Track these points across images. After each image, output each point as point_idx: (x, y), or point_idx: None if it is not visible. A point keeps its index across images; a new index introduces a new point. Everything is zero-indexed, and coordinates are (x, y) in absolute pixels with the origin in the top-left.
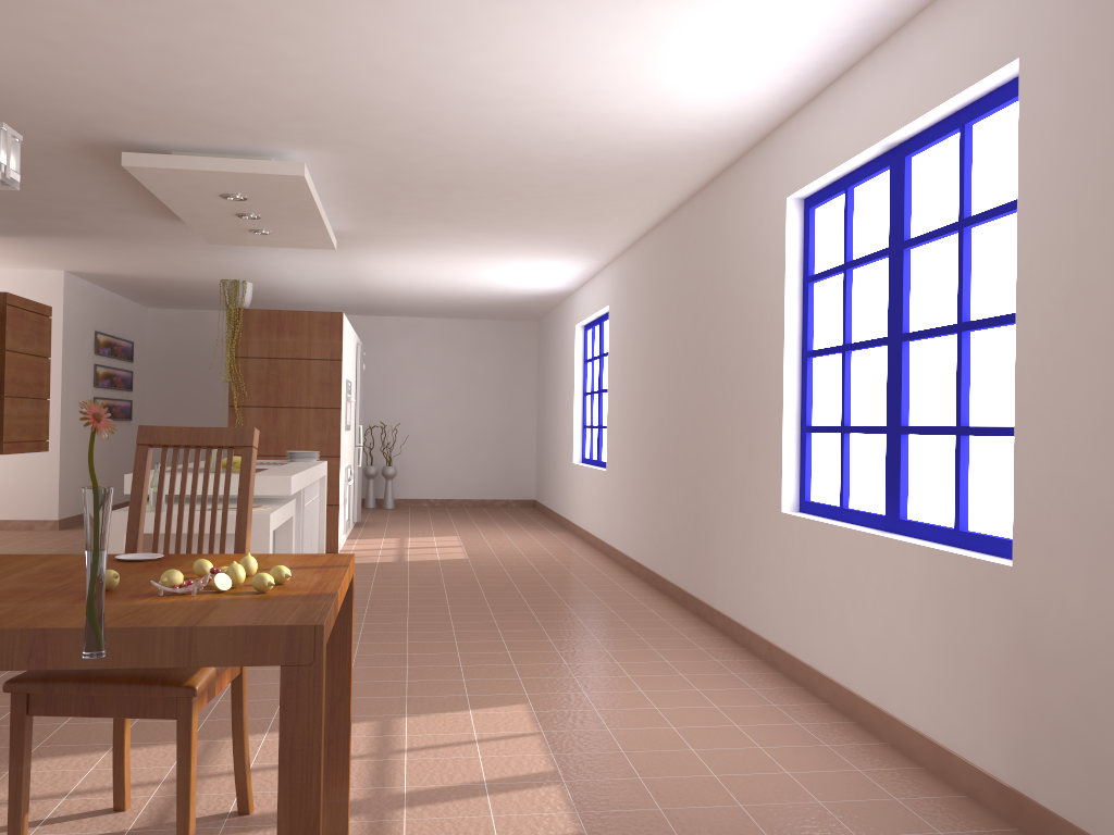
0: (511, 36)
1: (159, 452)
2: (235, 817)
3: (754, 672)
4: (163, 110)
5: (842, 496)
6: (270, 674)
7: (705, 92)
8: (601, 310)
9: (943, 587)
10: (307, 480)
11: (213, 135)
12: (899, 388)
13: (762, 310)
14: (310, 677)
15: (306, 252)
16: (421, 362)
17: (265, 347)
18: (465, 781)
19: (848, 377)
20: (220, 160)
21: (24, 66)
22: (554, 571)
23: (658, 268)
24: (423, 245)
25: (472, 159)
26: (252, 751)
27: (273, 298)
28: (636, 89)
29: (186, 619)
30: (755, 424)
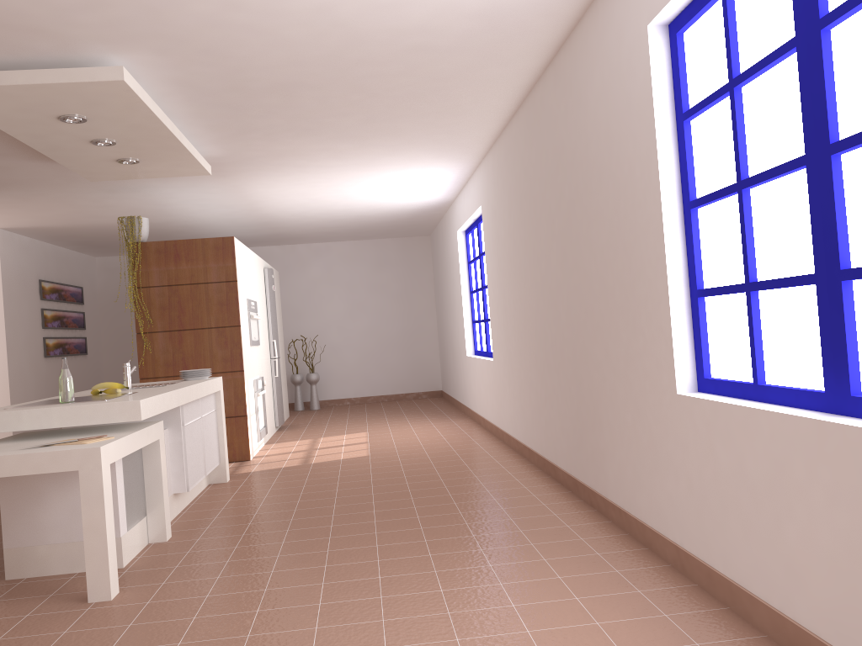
0: None
1: (116, 379)
2: None
3: (663, 586)
4: None
5: (756, 370)
6: (94, 637)
7: None
8: (475, 212)
9: None
10: (179, 399)
11: (16, 43)
12: (831, 219)
13: (630, 165)
14: None
15: (195, 185)
16: (332, 281)
17: (165, 275)
18: None
19: (748, 222)
20: (32, 72)
21: None
22: (448, 462)
23: (519, 155)
24: (298, 164)
25: (302, 44)
26: None
27: (194, 236)
28: None
29: None
30: (635, 296)
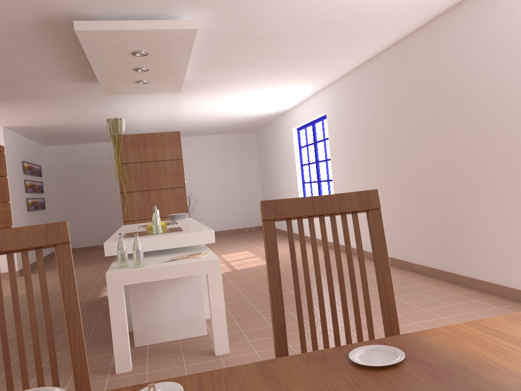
0: None
1: None
2: None
3: None
4: None
5: None
6: None
7: None
8: (317, 116)
9: None
10: None
11: (138, 2)
12: None
13: (516, 85)
14: None
15: (153, 98)
16: (197, 160)
17: (137, 156)
18: None
19: None
20: (141, 22)
21: None
22: None
23: (379, 81)
24: (226, 86)
25: (302, 10)
26: None
27: None
28: None
29: None
30: (516, 160)
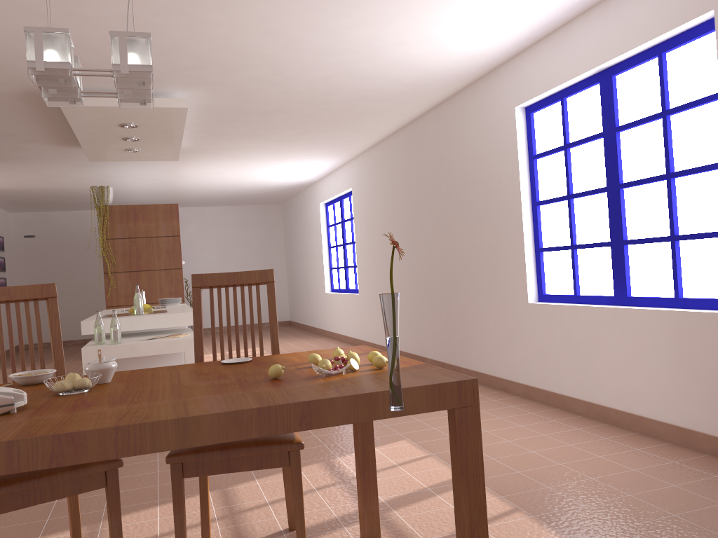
0: (370, 5)
1: None
2: (289, 532)
3: (523, 404)
4: (100, 64)
5: (575, 288)
6: None
7: (471, 41)
8: (343, 191)
9: (677, 332)
10: None
11: None
12: (619, 217)
13: (498, 179)
14: (472, 414)
15: (148, 164)
16: (207, 236)
17: (126, 231)
18: (414, 489)
19: (573, 215)
20: None
21: (11, 34)
22: None
23: (398, 160)
24: (233, 154)
25: (298, 92)
26: (258, 492)
27: None
28: (430, 40)
29: (383, 385)
30: (499, 251)
